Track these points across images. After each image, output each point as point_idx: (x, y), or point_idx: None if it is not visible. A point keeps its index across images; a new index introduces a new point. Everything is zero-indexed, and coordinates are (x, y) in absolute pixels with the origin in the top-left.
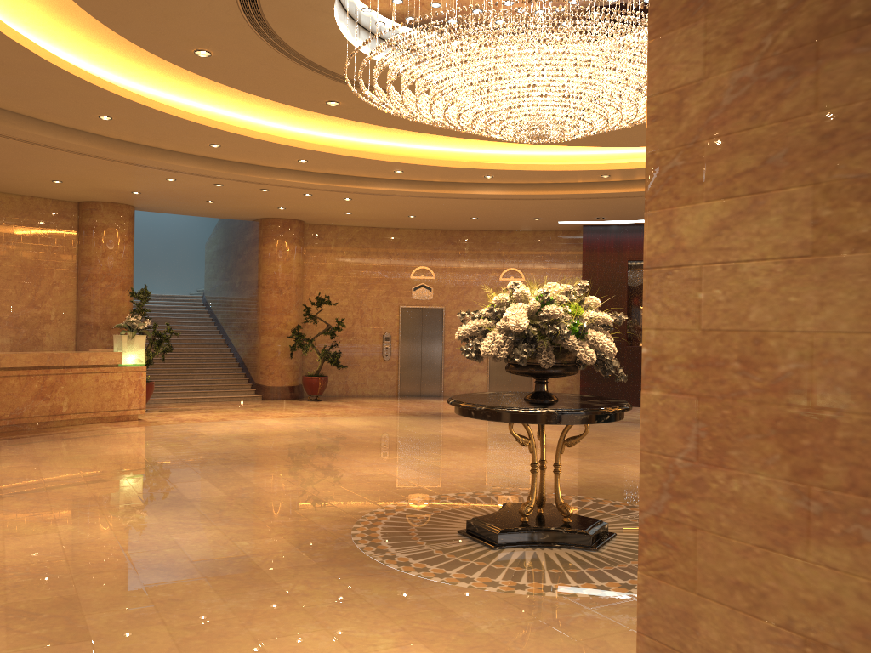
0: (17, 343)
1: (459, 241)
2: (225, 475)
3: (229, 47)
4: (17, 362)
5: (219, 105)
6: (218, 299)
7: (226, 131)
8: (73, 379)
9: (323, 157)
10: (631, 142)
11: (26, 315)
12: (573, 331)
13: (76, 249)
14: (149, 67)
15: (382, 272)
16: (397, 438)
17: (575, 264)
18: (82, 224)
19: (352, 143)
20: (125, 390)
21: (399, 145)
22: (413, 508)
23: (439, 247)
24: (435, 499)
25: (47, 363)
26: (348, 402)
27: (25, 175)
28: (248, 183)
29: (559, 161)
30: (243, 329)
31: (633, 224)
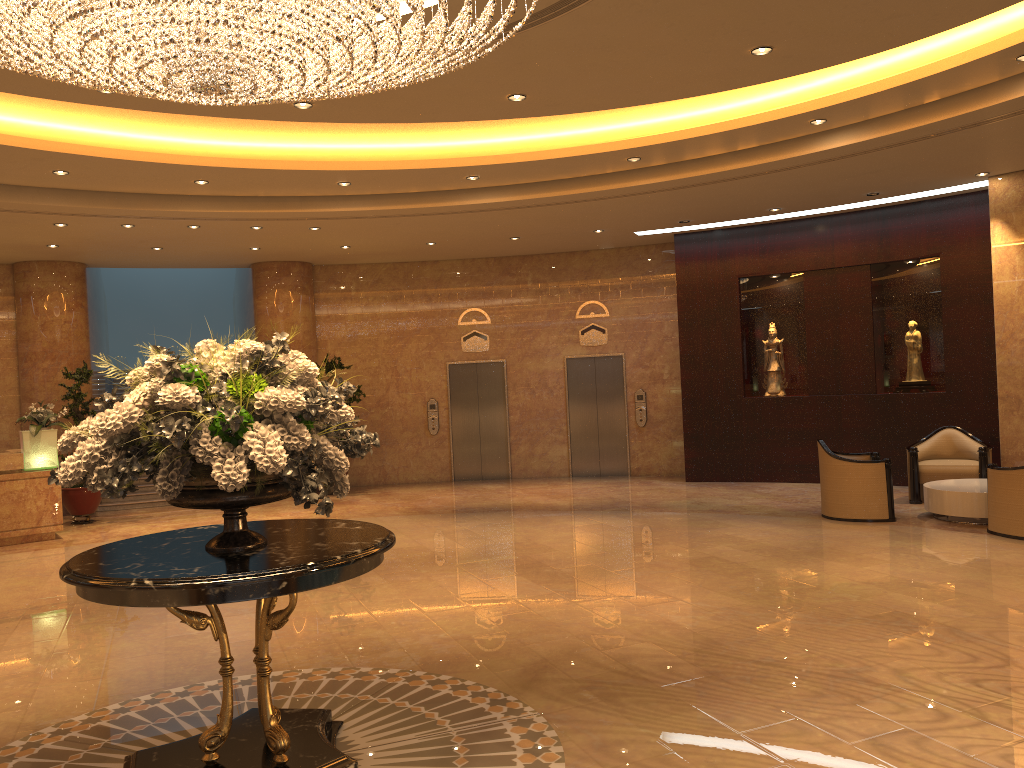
0: None
1: (519, 270)
2: None
3: None
4: None
5: (34, 115)
6: None
7: (42, 150)
8: None
9: (220, 174)
10: (610, 100)
11: None
12: (219, 429)
13: (14, 323)
14: None
15: (420, 320)
16: None
17: (675, 289)
18: (16, 291)
19: (273, 150)
20: (31, 502)
21: (337, 147)
22: (137, 713)
23: (493, 280)
24: (203, 689)
25: None
26: (371, 495)
27: None
28: (159, 219)
29: (578, 145)
30: None
31: (741, 225)
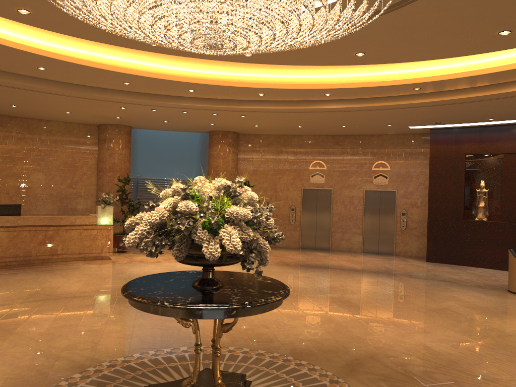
0: (61, 208)
1: (343, 142)
2: (76, 311)
3: (32, 3)
4: (28, 222)
5: (117, 54)
6: None
7: (119, 72)
8: (65, 233)
9: (201, 87)
10: (411, 57)
11: (67, 192)
12: (206, 226)
13: (97, 153)
14: (46, 31)
15: (290, 165)
16: None
17: (428, 158)
18: (99, 138)
19: (227, 76)
20: (99, 240)
21: (259, 76)
22: (147, 360)
23: (329, 147)
24: (179, 351)
25: (48, 223)
26: None
27: (47, 109)
28: (169, 107)
29: (385, 80)
30: None
31: (469, 126)
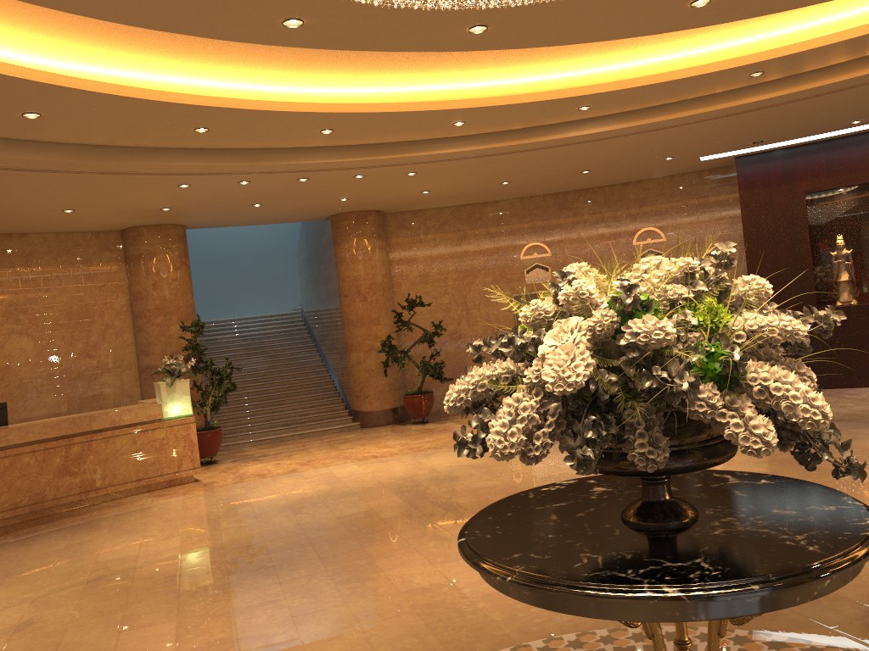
0: (74, 399)
1: (575, 204)
2: (210, 605)
3: None
4: (29, 435)
5: (183, 71)
6: (312, 314)
7: (195, 105)
8: (104, 445)
9: (349, 121)
10: None
11: (80, 367)
12: (709, 372)
13: (127, 284)
14: (43, 28)
15: (485, 257)
16: (496, 489)
17: (731, 210)
18: (127, 255)
19: (390, 96)
20: (172, 449)
21: (453, 87)
22: None
23: (551, 215)
24: None
25: (68, 431)
26: (459, 422)
27: (27, 209)
28: (276, 173)
29: (684, 68)
30: (335, 346)
31: (806, 143)
